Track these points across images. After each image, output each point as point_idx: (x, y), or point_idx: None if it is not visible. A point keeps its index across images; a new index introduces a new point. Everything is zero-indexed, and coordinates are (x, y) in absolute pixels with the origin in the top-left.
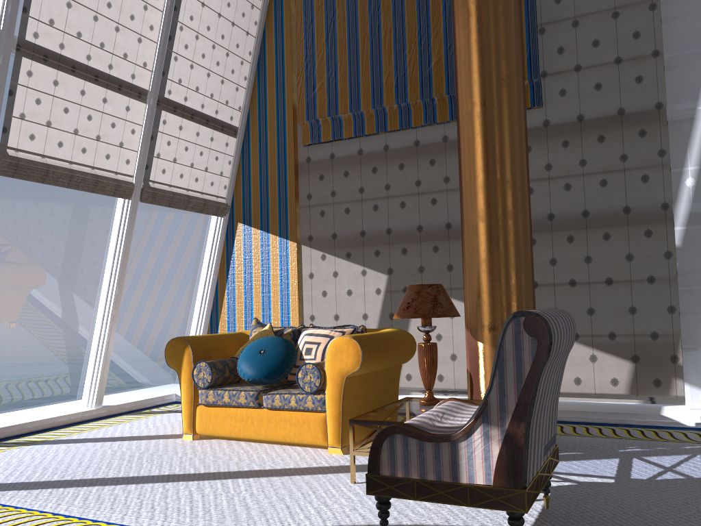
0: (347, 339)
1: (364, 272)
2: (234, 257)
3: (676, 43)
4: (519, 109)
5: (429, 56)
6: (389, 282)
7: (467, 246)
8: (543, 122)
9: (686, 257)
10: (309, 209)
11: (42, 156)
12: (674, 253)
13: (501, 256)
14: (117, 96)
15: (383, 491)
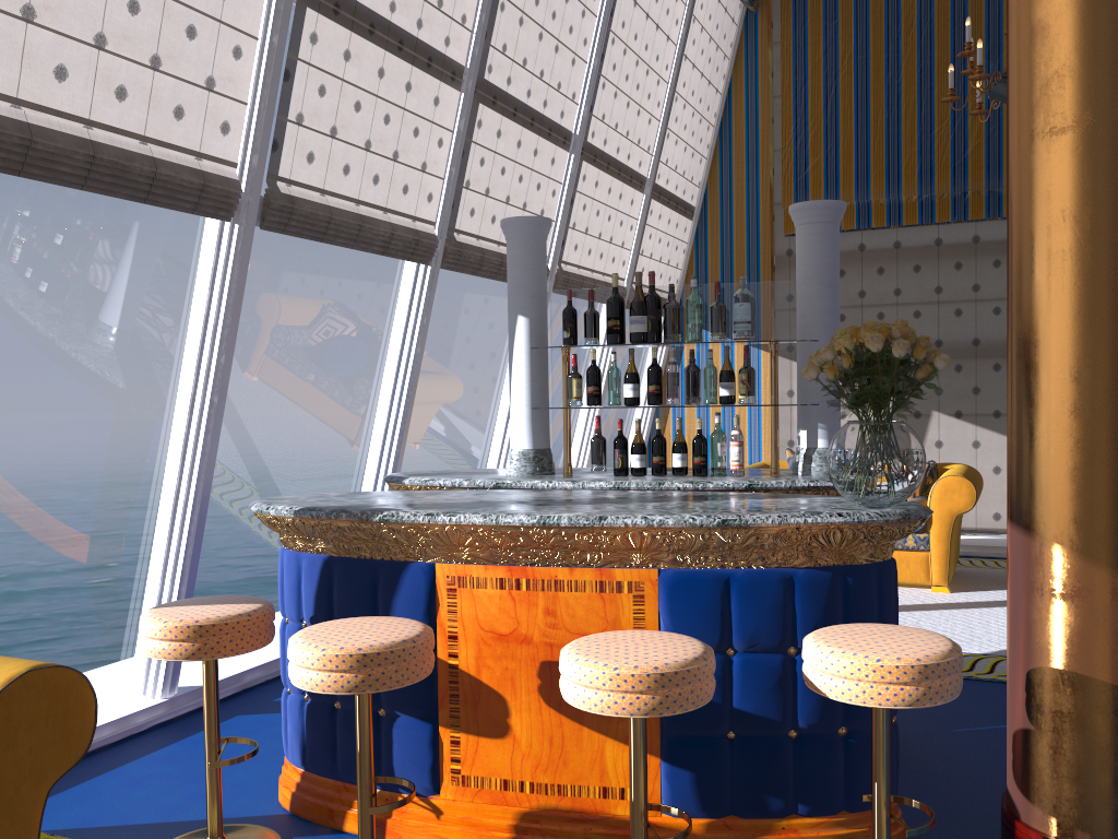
0: (959, 478)
1: None
2: None
3: None
4: None
5: (965, 140)
6: None
7: None
8: None
9: None
10: None
11: (578, 267)
12: None
13: None
14: (628, 189)
15: None
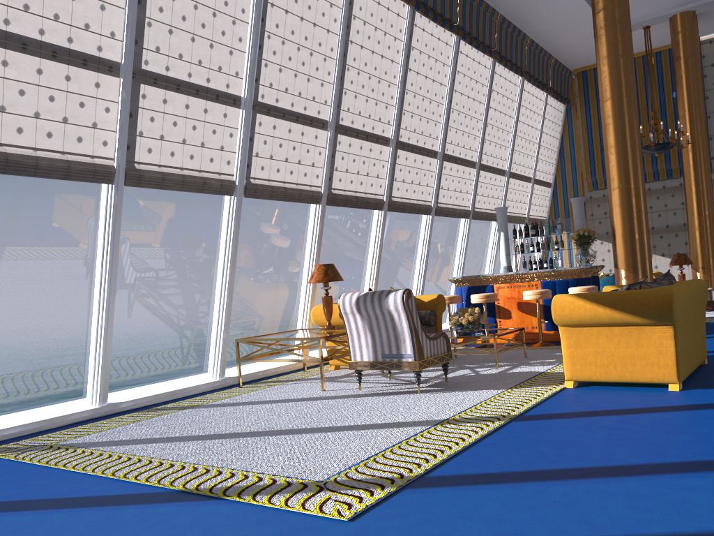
0: None
1: None
2: None
3: None
4: (710, 189)
5: None
6: None
7: (691, 239)
8: (713, 179)
9: None
10: (592, 220)
11: (509, 212)
12: None
13: (706, 242)
14: (525, 183)
15: None
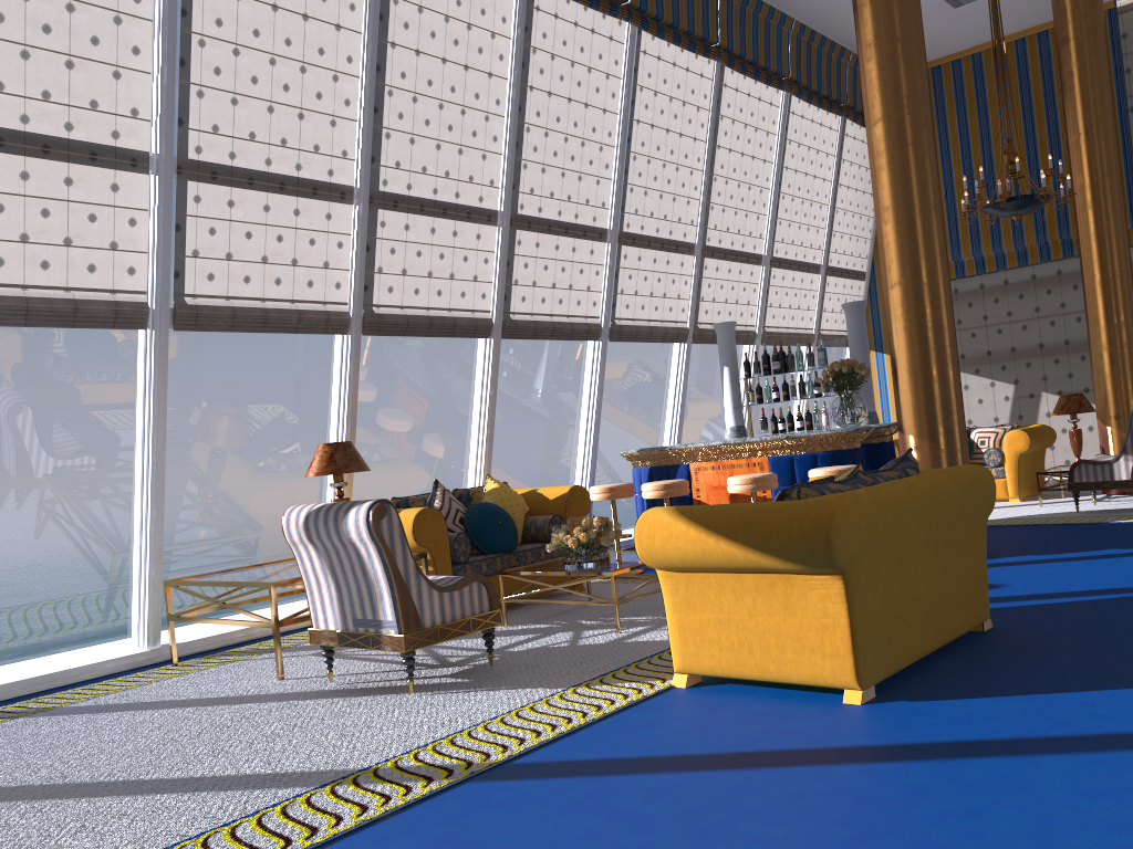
0: (1018, 431)
1: (992, 384)
2: None
3: None
4: (1127, 275)
5: (1041, 208)
6: (1015, 390)
7: (1095, 366)
8: None
9: None
10: None
11: (776, 328)
12: None
13: (1120, 372)
14: (807, 275)
15: (1076, 489)
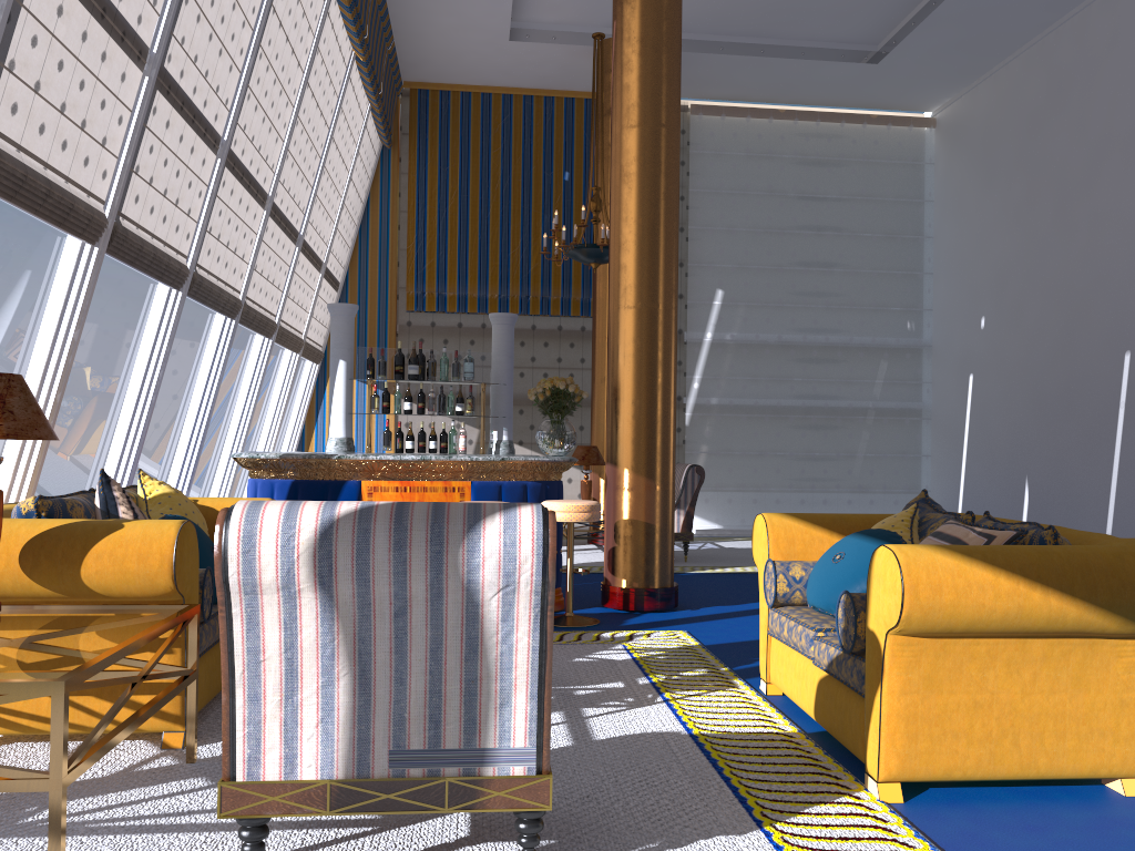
0: None
1: None
2: (325, 402)
3: (695, 295)
4: None
5: (529, 262)
6: None
7: (599, 422)
8: None
9: (690, 433)
10: None
11: (286, 324)
12: (682, 429)
13: None
14: (314, 270)
15: None
